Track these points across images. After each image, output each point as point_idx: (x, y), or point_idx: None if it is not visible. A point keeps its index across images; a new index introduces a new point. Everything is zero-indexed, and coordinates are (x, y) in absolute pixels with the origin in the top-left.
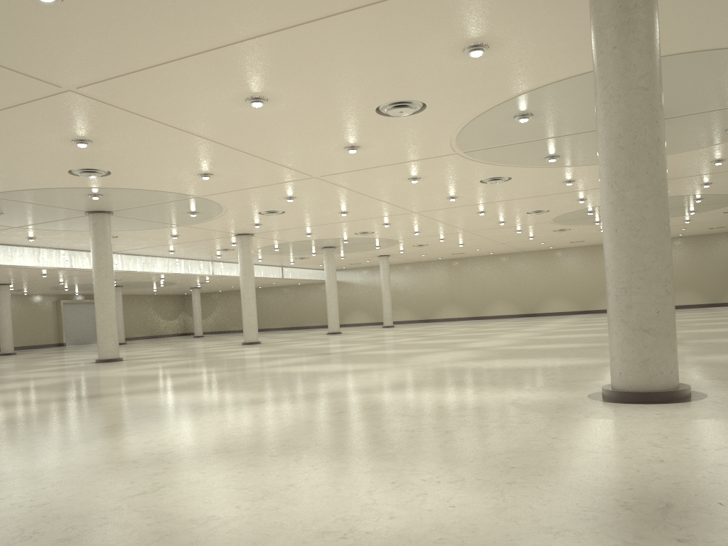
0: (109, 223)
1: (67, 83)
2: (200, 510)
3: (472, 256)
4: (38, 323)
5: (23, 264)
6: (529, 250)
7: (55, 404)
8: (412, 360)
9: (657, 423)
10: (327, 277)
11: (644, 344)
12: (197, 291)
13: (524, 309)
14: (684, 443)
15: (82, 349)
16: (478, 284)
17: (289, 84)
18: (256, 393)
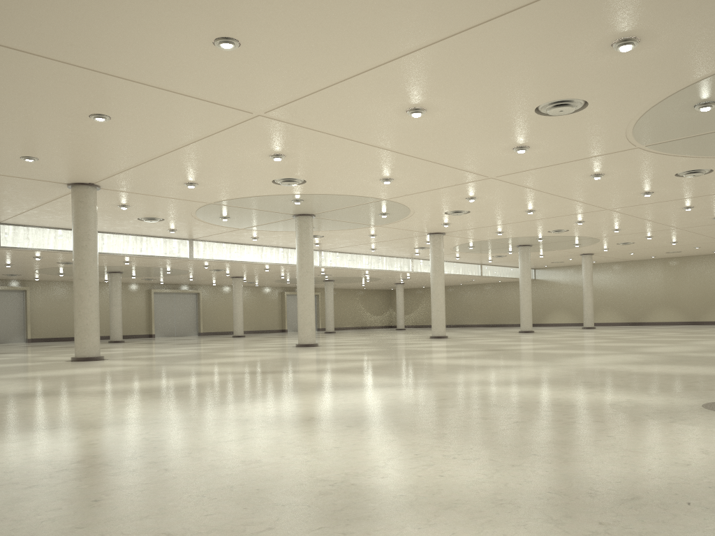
0: (311, 225)
1: (256, 110)
2: (255, 455)
3: (692, 255)
4: (265, 311)
5: (249, 260)
6: None
7: (235, 375)
8: (569, 360)
9: None
10: (521, 275)
11: None
12: (401, 286)
13: None
14: None
15: (296, 335)
16: (698, 286)
17: (442, 94)
18: (392, 379)
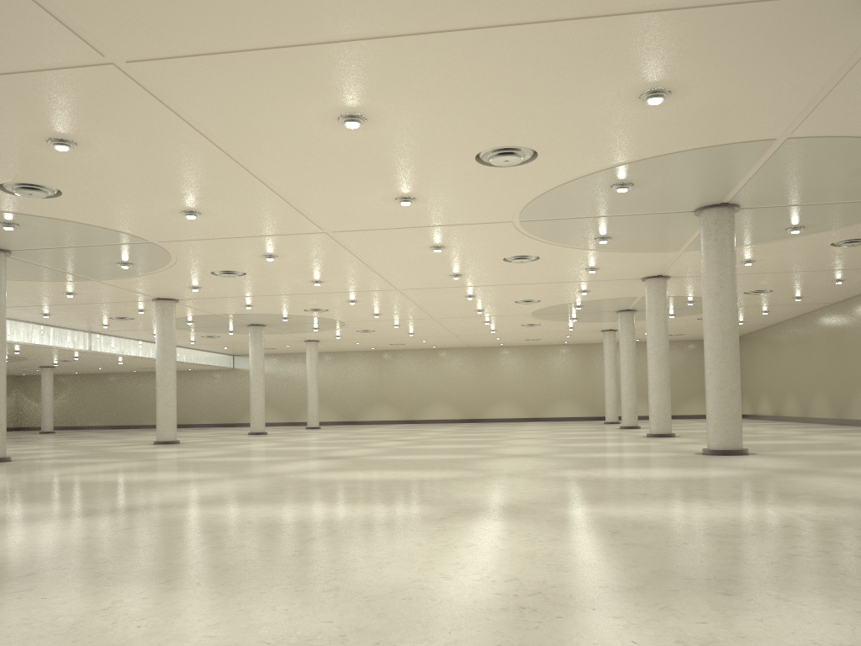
0: (5, 266)
1: (119, 52)
2: None
3: (410, 348)
4: None
5: None
6: (475, 346)
7: (84, 521)
8: (488, 468)
9: None
10: (253, 362)
11: None
12: (50, 371)
13: (466, 413)
14: None
15: None
16: (414, 382)
17: (411, 104)
18: (393, 506)
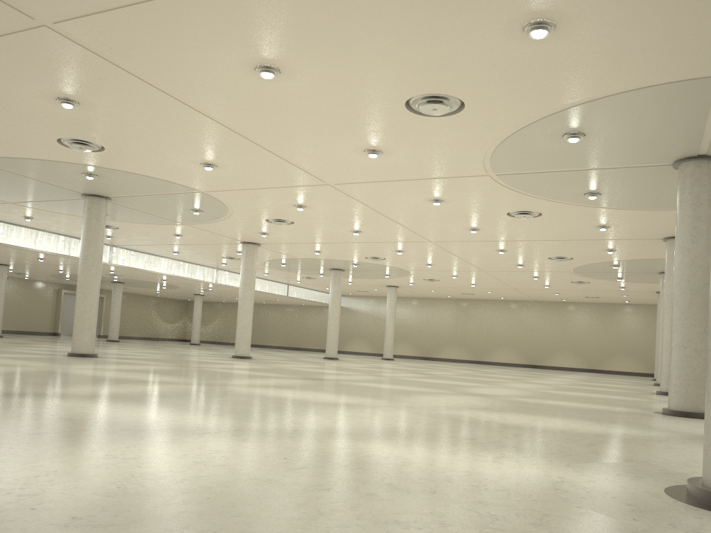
0: (105, 209)
1: (40, 14)
2: None
3: (482, 298)
4: (35, 310)
5: (17, 244)
6: (541, 300)
7: None
8: (411, 400)
9: None
10: (331, 300)
11: None
12: (200, 298)
13: (529, 359)
14: None
15: (71, 341)
16: (484, 328)
17: (307, 51)
18: (208, 418)
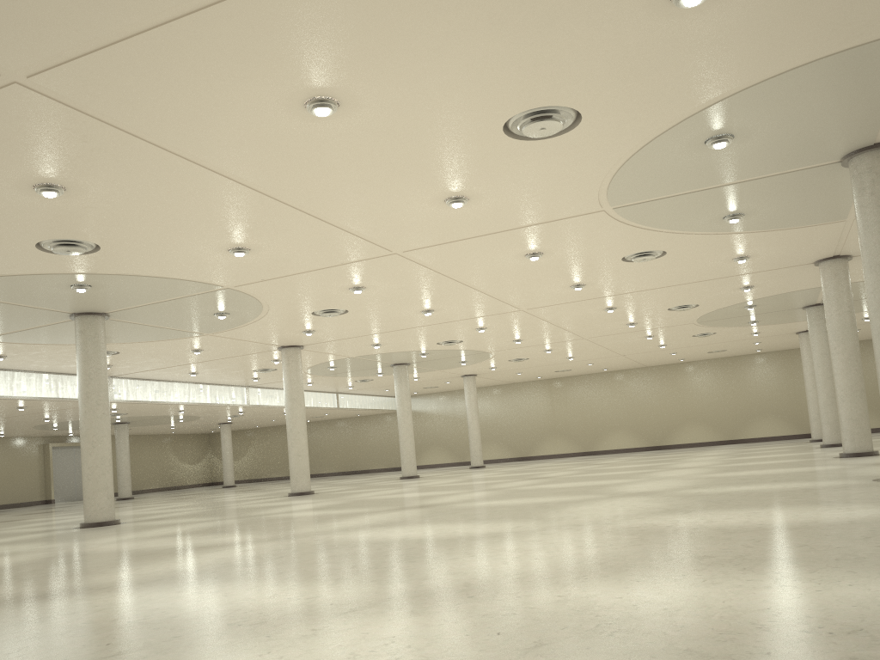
0: (103, 329)
1: (8, 65)
2: None
3: (580, 374)
4: (18, 474)
5: None
6: (653, 365)
7: None
8: (566, 515)
9: None
10: (399, 403)
11: None
12: (228, 427)
13: (650, 440)
14: None
15: (72, 507)
16: (588, 410)
17: (376, 70)
18: (333, 587)
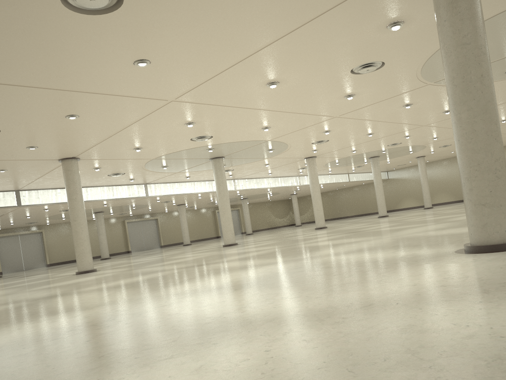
0: (222, 163)
1: (169, 98)
2: (176, 311)
3: None
4: (204, 225)
5: (186, 192)
6: None
7: (177, 270)
8: (396, 233)
9: (460, 265)
10: (374, 178)
11: (482, 213)
12: (295, 196)
13: None
14: (449, 275)
15: None
16: None
17: (286, 71)
18: (275, 259)
